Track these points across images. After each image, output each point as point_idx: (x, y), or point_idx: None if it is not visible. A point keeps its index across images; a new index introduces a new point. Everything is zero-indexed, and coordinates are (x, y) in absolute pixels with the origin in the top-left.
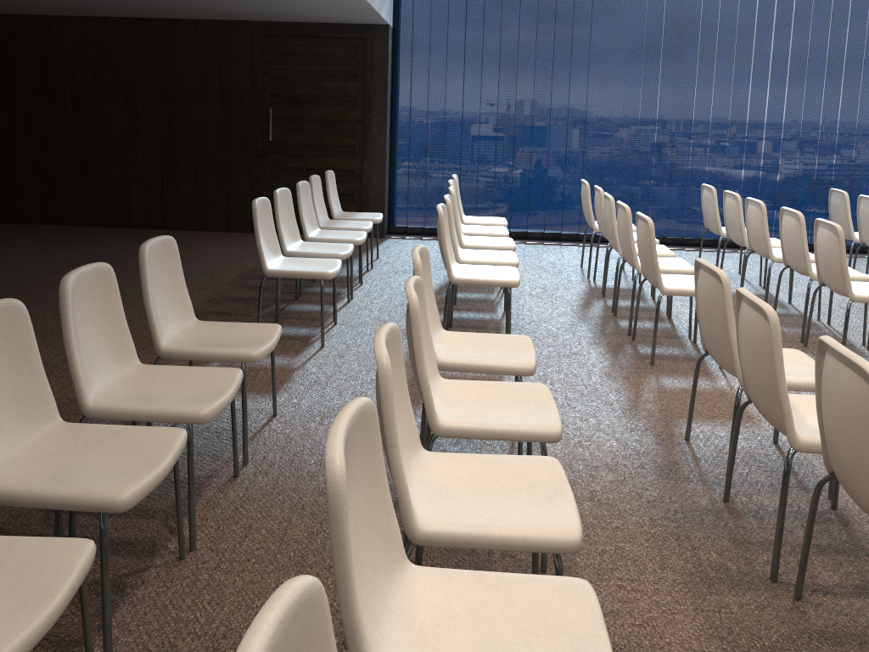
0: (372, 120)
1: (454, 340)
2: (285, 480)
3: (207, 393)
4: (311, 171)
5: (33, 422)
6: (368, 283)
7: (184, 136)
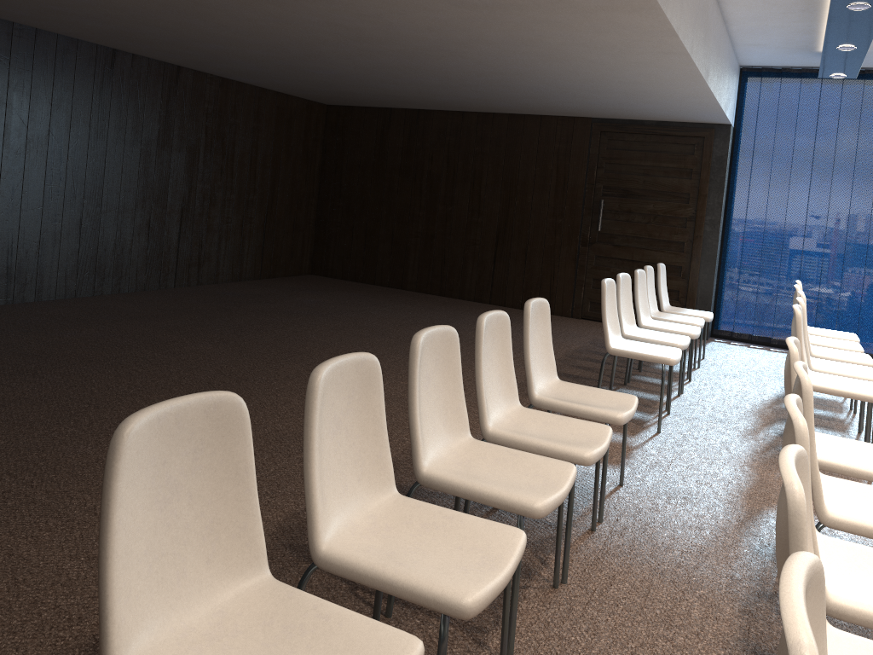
0: (704, 218)
1: (823, 441)
2: (640, 545)
3: (584, 441)
4: (636, 263)
5: (453, 432)
6: (697, 380)
7: (519, 220)
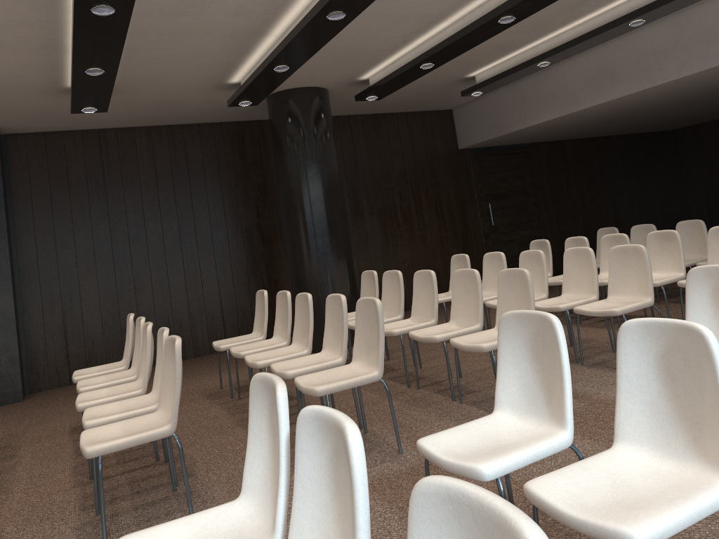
0: None
1: None
2: None
3: None
4: None
5: (701, 253)
6: None
7: None
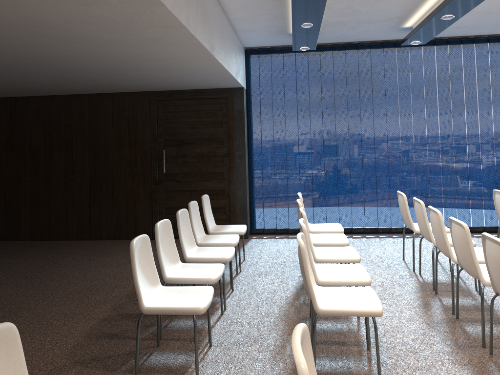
0: (235, 153)
1: None
2: None
3: None
4: (194, 192)
5: None
6: (238, 288)
7: (105, 172)
